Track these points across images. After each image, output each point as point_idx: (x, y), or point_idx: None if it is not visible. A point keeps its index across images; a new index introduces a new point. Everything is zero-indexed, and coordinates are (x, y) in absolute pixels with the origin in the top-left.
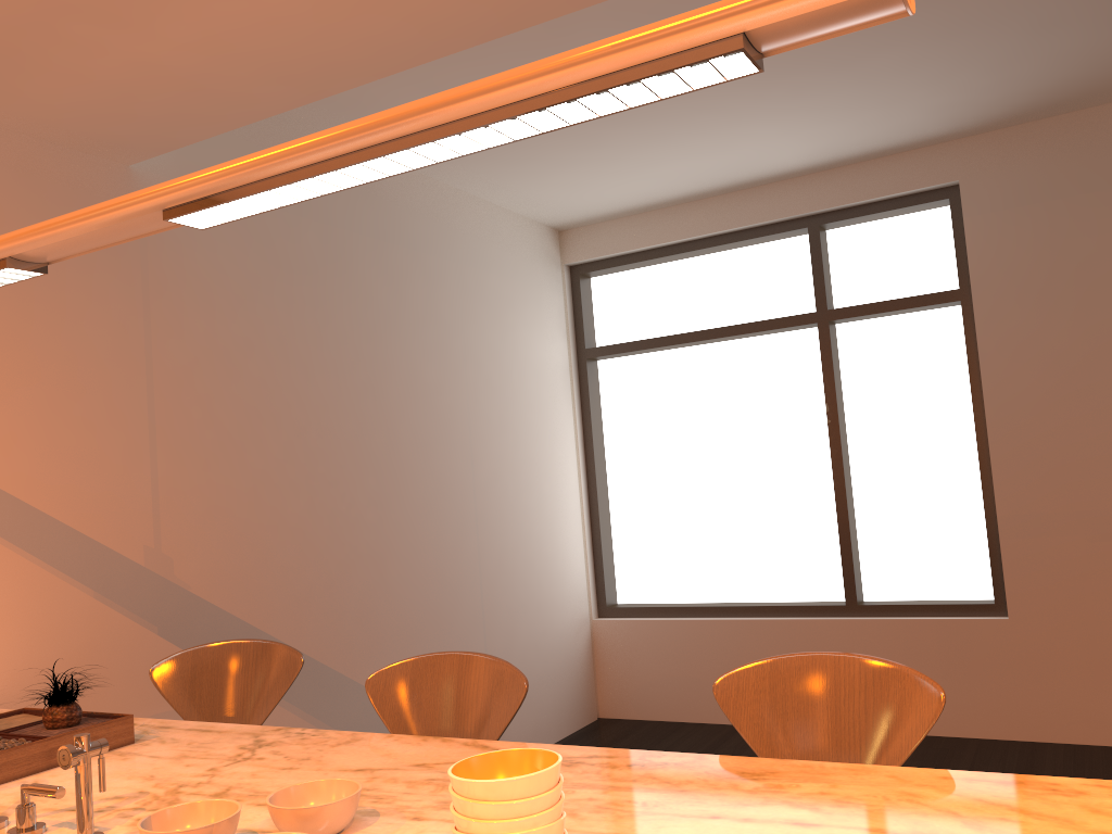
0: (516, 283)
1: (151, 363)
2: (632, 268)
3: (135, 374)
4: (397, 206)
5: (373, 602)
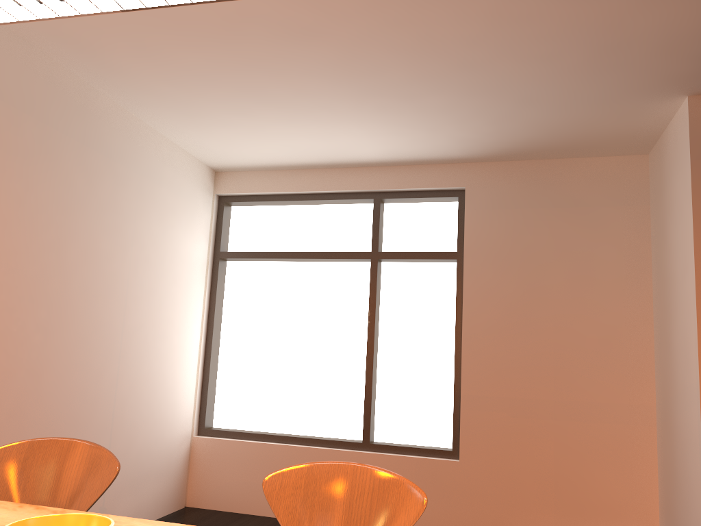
0: (179, 198)
1: None
2: (260, 205)
3: None
4: (102, 126)
5: (25, 403)
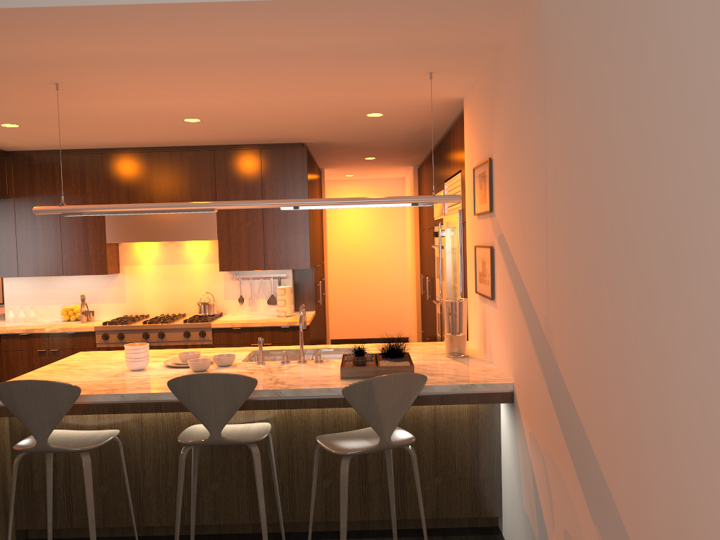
0: None
1: (546, 162)
2: None
3: (541, 174)
4: None
5: (690, 523)
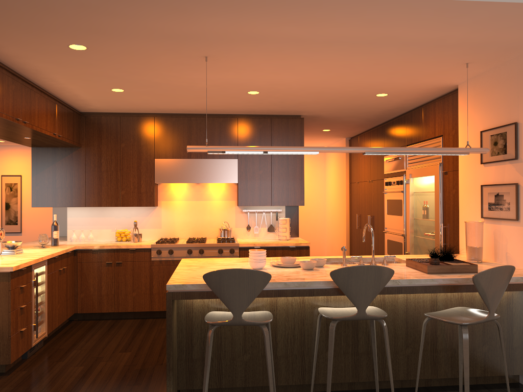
0: None
1: None
2: None
3: None
4: None
5: None
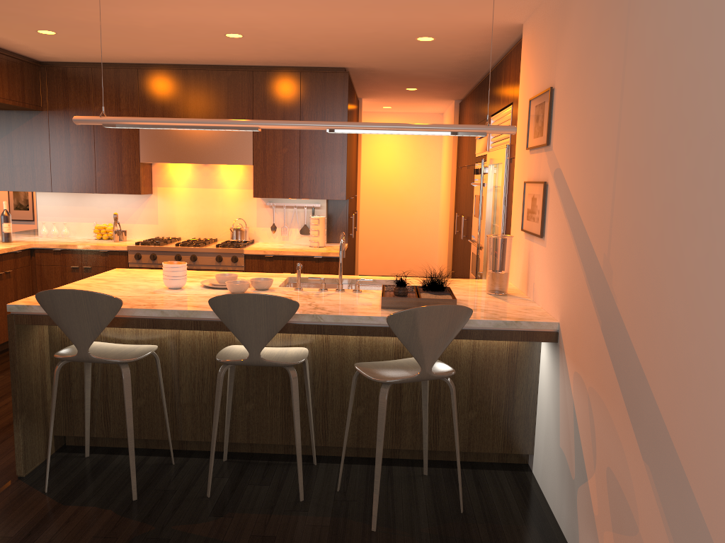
0: None
1: (623, 89)
2: None
3: (615, 103)
4: None
5: None
